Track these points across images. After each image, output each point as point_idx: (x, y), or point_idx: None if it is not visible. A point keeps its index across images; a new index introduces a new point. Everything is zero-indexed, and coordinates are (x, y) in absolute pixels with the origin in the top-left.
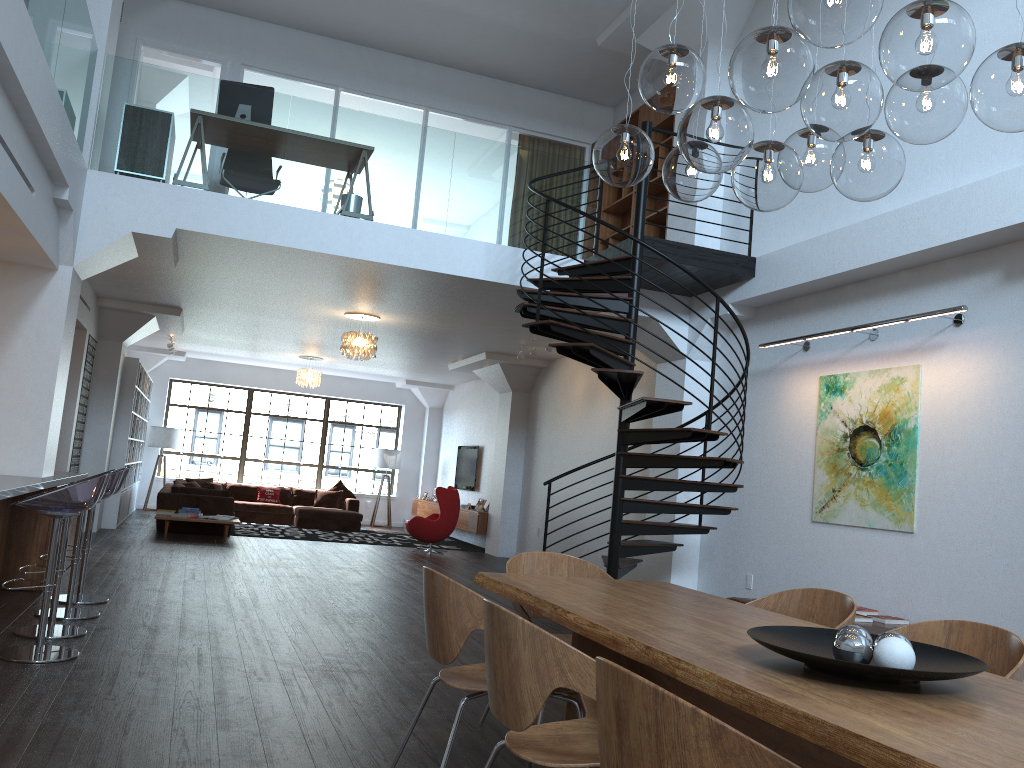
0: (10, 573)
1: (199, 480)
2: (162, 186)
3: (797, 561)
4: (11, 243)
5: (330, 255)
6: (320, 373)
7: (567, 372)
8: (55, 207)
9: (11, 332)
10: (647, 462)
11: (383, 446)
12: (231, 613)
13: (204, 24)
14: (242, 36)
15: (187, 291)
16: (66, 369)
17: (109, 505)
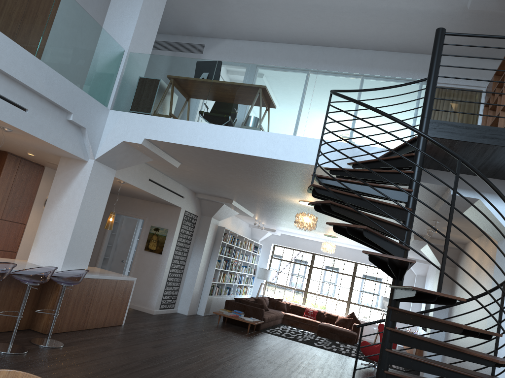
0: (35, 321)
1: (274, 299)
2: (141, 116)
3: None
4: (40, 142)
5: (226, 152)
6: (334, 245)
7: (470, 252)
8: (73, 125)
9: (63, 193)
10: (406, 319)
11: (388, 295)
12: (101, 372)
13: (240, 48)
14: (258, 51)
15: (216, 186)
16: (97, 216)
17: (202, 302)
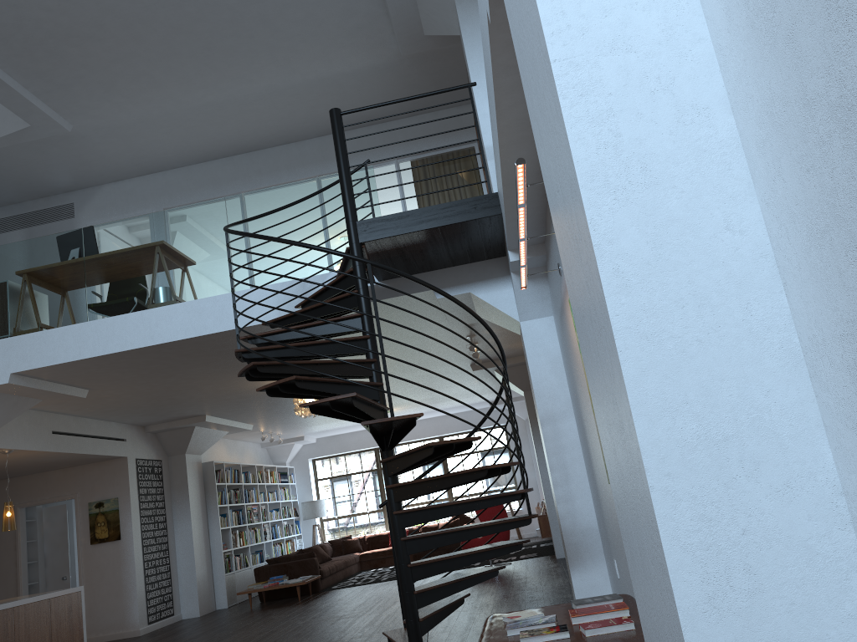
0: None
1: (339, 539)
2: None
3: (619, 538)
4: None
5: (138, 349)
6: None
7: None
8: None
9: None
10: (398, 465)
11: None
12: None
13: (130, 192)
14: (159, 188)
15: (165, 404)
16: None
17: (218, 588)
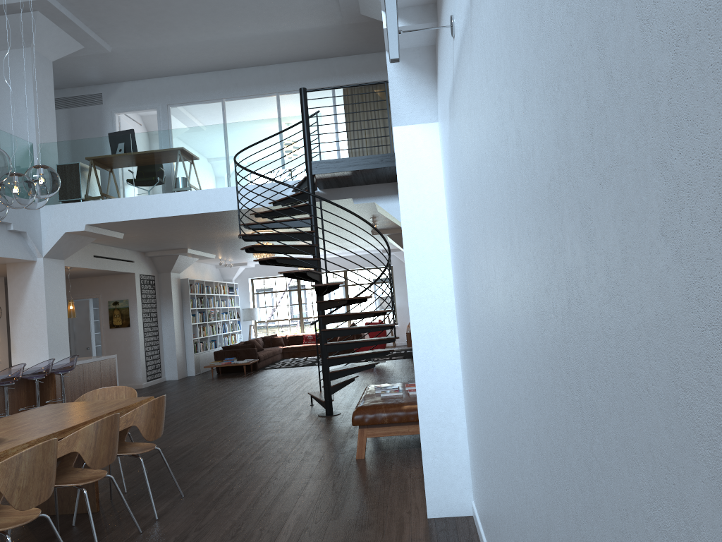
0: None
1: (268, 336)
2: (75, 204)
3: None
4: None
5: (167, 217)
6: None
7: None
8: (14, 233)
9: (23, 297)
10: (326, 306)
11: (386, 294)
12: None
13: (143, 89)
14: (164, 89)
15: (165, 242)
16: (62, 308)
17: (189, 363)
